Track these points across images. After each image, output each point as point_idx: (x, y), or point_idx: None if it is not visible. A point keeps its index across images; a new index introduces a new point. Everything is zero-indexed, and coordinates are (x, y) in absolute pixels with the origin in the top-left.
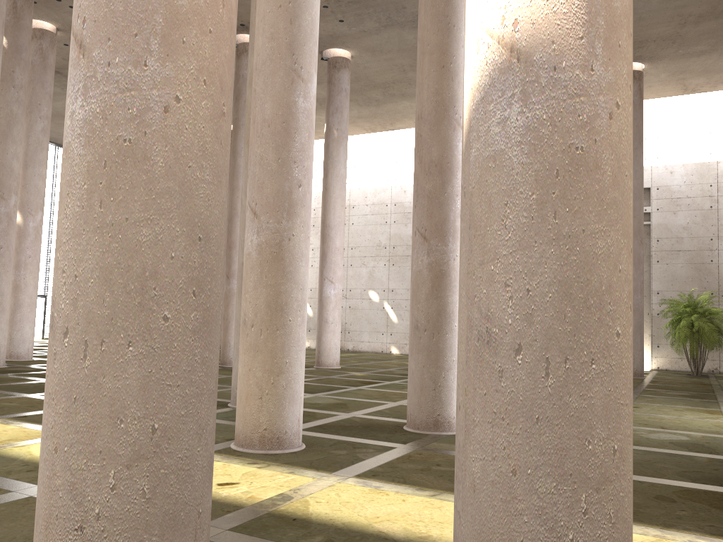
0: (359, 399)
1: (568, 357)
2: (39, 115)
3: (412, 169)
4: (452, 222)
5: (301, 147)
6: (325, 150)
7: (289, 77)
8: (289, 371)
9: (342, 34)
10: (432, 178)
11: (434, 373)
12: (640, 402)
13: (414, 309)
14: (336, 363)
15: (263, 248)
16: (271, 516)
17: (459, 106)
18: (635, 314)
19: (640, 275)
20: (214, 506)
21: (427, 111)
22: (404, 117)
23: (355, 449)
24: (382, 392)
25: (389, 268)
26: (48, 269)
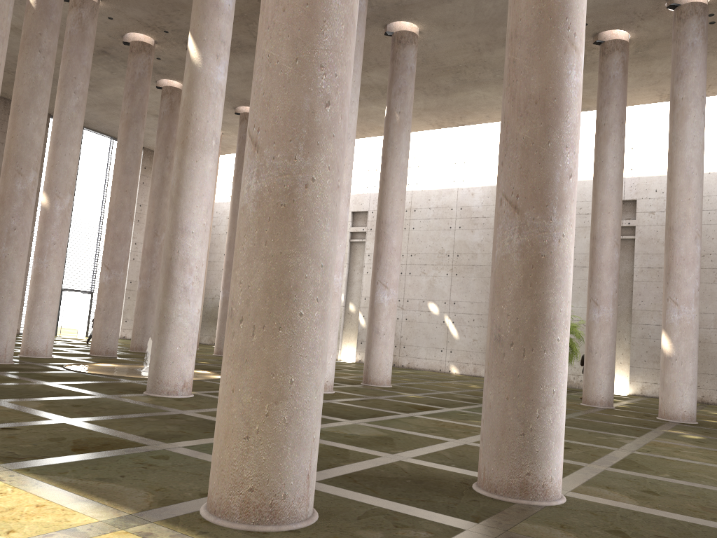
0: (411, 431)
1: None
2: (74, 89)
3: (482, 169)
4: (558, 186)
5: (332, 45)
6: (384, 136)
7: None
8: (296, 396)
9: (409, 3)
10: (530, 121)
11: (523, 410)
12: None
13: (496, 312)
14: (387, 381)
15: (265, 197)
16: None
17: (574, 18)
18: None
19: None
20: None
21: (525, 26)
22: (476, 110)
23: (397, 529)
24: (440, 423)
25: (451, 278)
26: (96, 264)
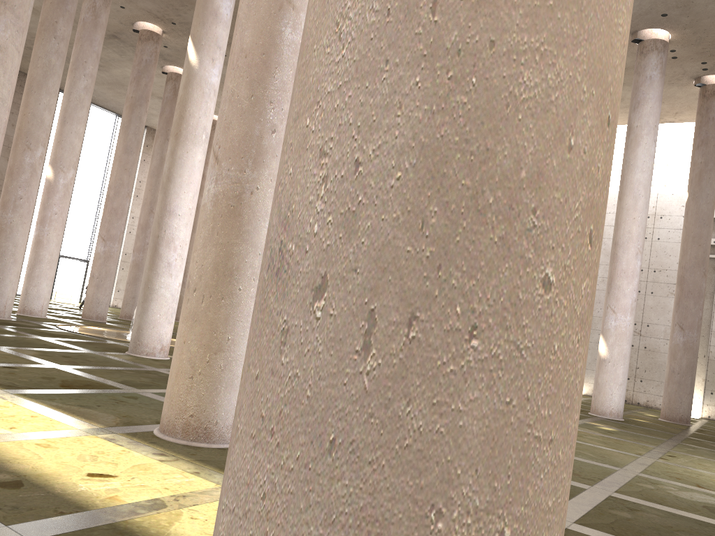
0: None
1: (417, 315)
2: (84, 73)
3: None
4: None
5: (281, 86)
6: None
7: (277, 1)
8: (231, 350)
9: None
10: None
11: None
12: (678, 451)
13: None
14: None
15: (219, 199)
16: (110, 530)
17: None
18: (688, 353)
19: (698, 310)
20: (52, 503)
21: None
22: None
23: None
24: None
25: None
26: (93, 235)
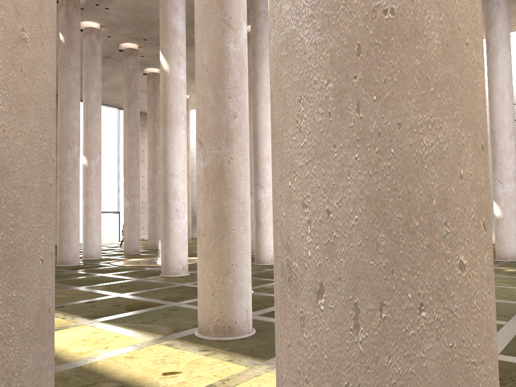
0: None
1: (384, 303)
2: (93, 88)
3: None
4: None
5: (234, 85)
6: None
7: (221, 27)
8: (235, 271)
9: None
10: None
11: None
12: None
13: None
14: None
15: (208, 171)
16: None
17: None
18: None
19: None
20: None
21: None
22: None
23: None
24: None
25: None
26: (119, 193)
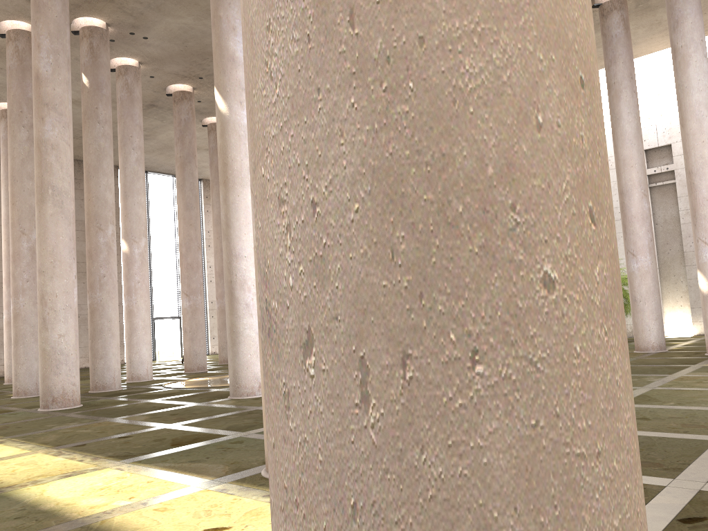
0: None
1: (409, 352)
2: (132, 146)
3: None
4: None
5: None
6: None
7: None
8: None
9: None
10: None
11: None
12: None
13: None
14: None
15: None
16: None
17: None
18: None
19: None
20: None
21: None
22: None
23: None
24: None
25: None
26: (179, 292)
